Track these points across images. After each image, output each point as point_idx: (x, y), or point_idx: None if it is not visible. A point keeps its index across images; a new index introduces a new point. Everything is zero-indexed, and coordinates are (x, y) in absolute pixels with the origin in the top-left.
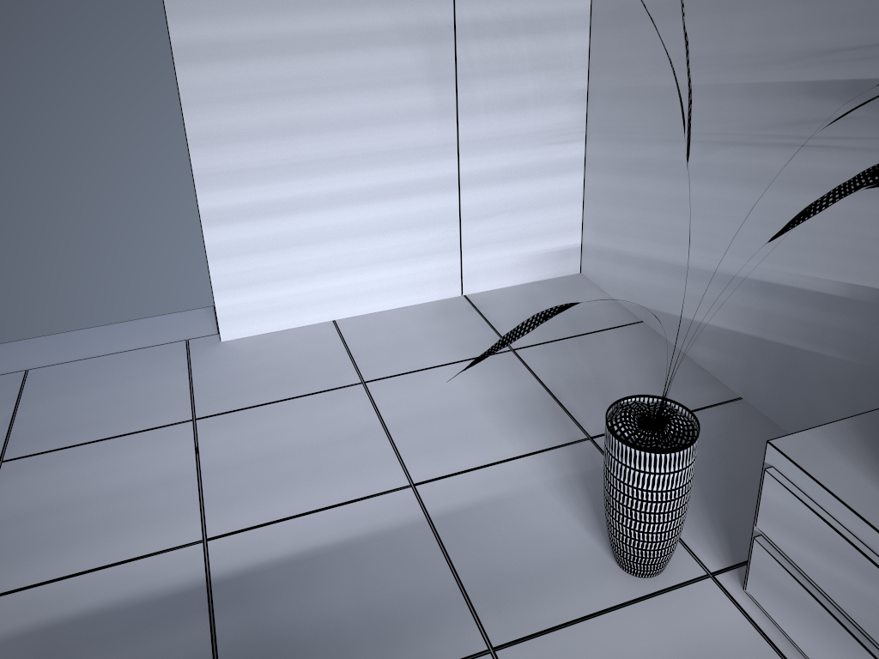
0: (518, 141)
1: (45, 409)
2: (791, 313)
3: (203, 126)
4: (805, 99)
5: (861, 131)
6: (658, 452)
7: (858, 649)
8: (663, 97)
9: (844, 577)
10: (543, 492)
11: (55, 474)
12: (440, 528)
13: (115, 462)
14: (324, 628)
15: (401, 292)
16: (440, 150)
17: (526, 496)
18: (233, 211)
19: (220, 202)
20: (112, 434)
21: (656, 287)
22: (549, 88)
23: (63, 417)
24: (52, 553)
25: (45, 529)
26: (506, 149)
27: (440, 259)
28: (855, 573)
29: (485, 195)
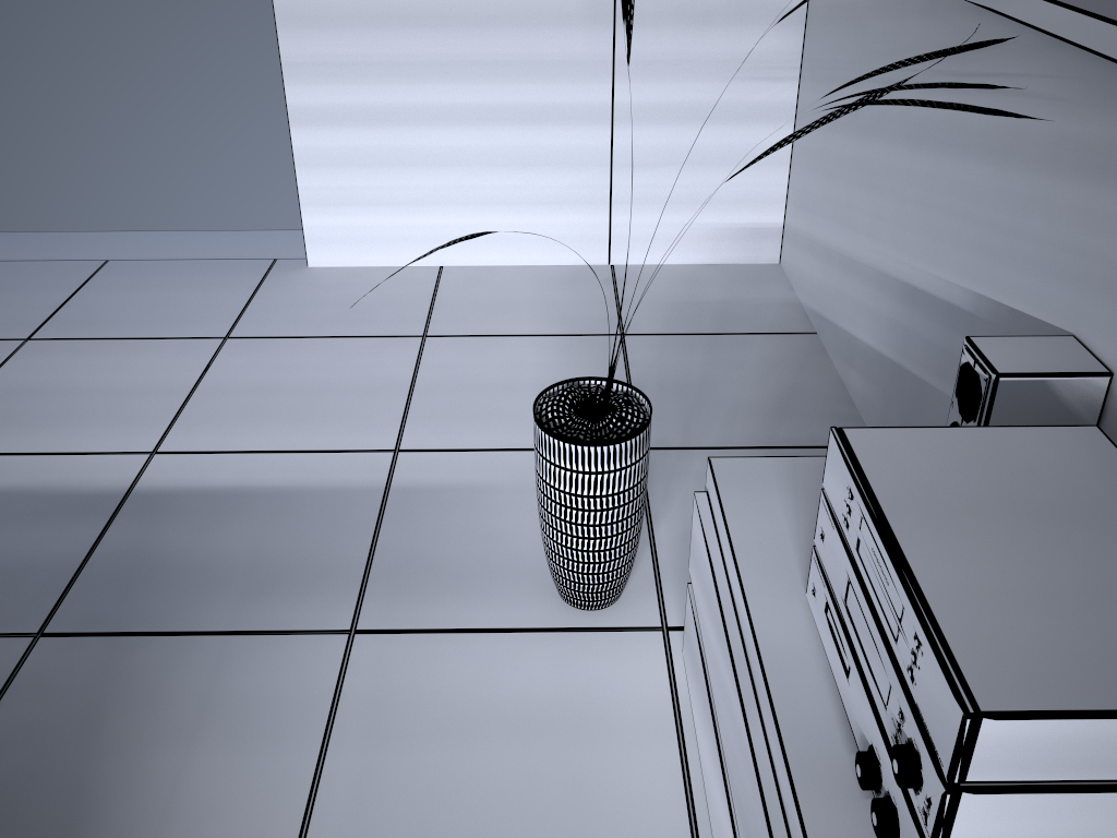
0: (698, 69)
1: (98, 300)
2: (925, 332)
3: (293, 3)
4: (969, 17)
5: (1009, 65)
6: (567, 442)
7: (713, 736)
8: (860, 17)
9: (713, 639)
10: (535, 493)
11: (65, 361)
12: (393, 500)
13: (125, 362)
14: (203, 563)
15: (528, 246)
16: (589, 69)
17: (513, 491)
18: (326, 112)
19: (311, 99)
20: (140, 335)
21: (830, 287)
22: (749, 1)
23: (108, 310)
24: (15, 430)
25: (24, 407)
26: (680, 79)
27: (582, 213)
28: (716, 635)
29: (648, 137)
